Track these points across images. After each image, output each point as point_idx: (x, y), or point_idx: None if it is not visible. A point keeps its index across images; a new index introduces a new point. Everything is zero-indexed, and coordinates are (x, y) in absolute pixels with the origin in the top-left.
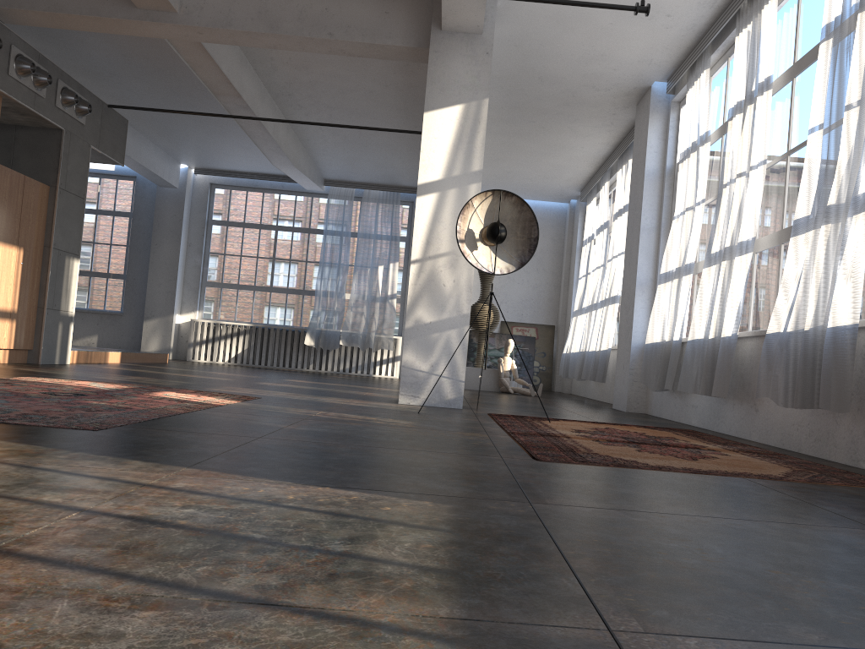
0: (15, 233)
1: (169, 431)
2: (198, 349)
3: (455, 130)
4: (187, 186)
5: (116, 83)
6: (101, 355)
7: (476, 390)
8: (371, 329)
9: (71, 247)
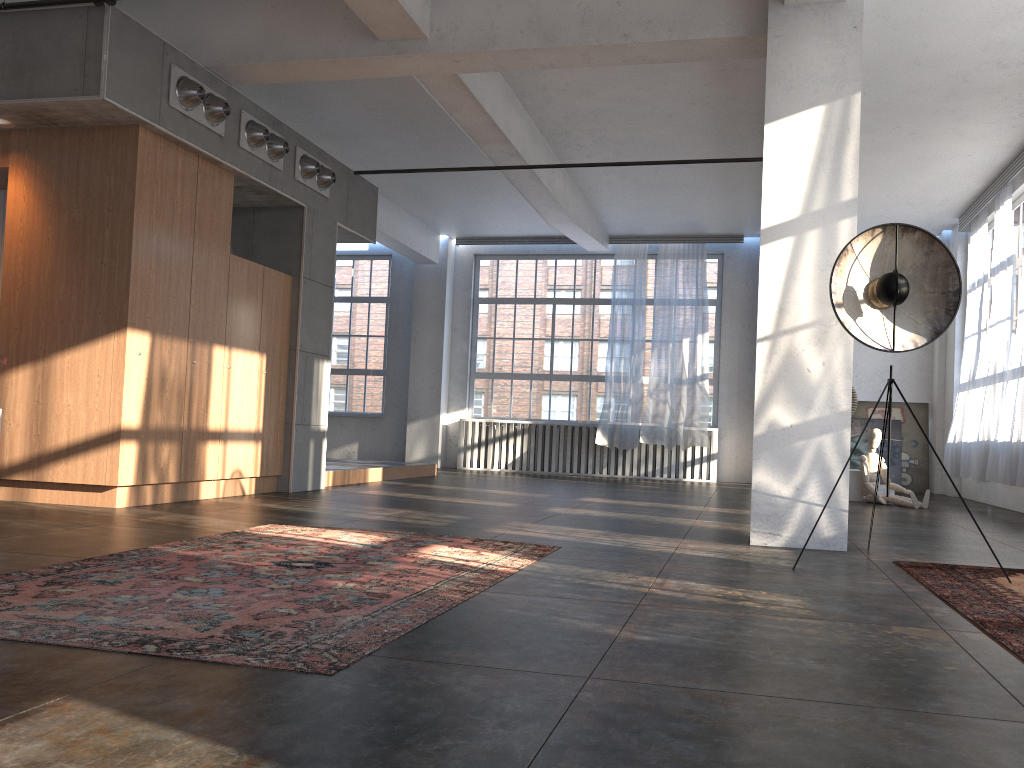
0: (256, 337)
1: (443, 666)
2: (470, 454)
3: (813, 145)
4: (448, 260)
5: (362, 145)
6: (360, 473)
7: None
8: (678, 420)
9: (319, 347)
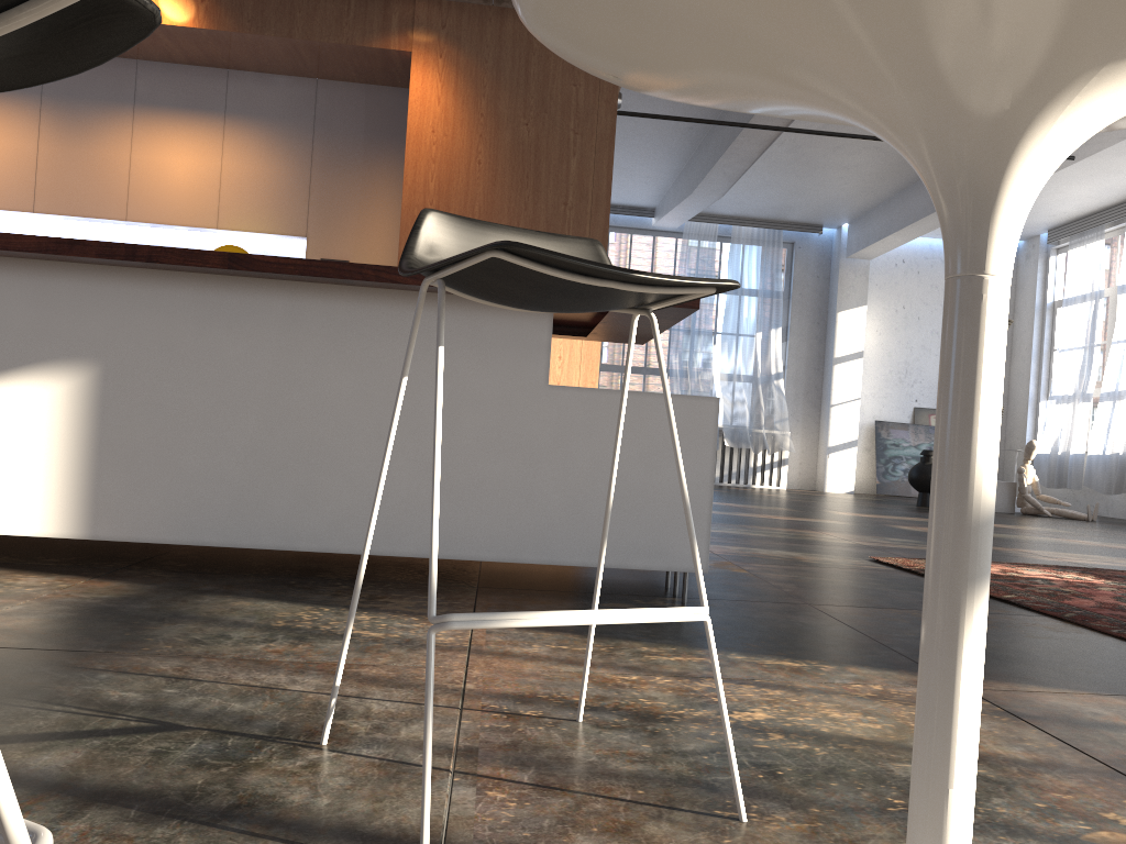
0: None
1: None
2: None
3: None
4: None
5: None
6: None
7: (998, 513)
8: (760, 422)
9: None
